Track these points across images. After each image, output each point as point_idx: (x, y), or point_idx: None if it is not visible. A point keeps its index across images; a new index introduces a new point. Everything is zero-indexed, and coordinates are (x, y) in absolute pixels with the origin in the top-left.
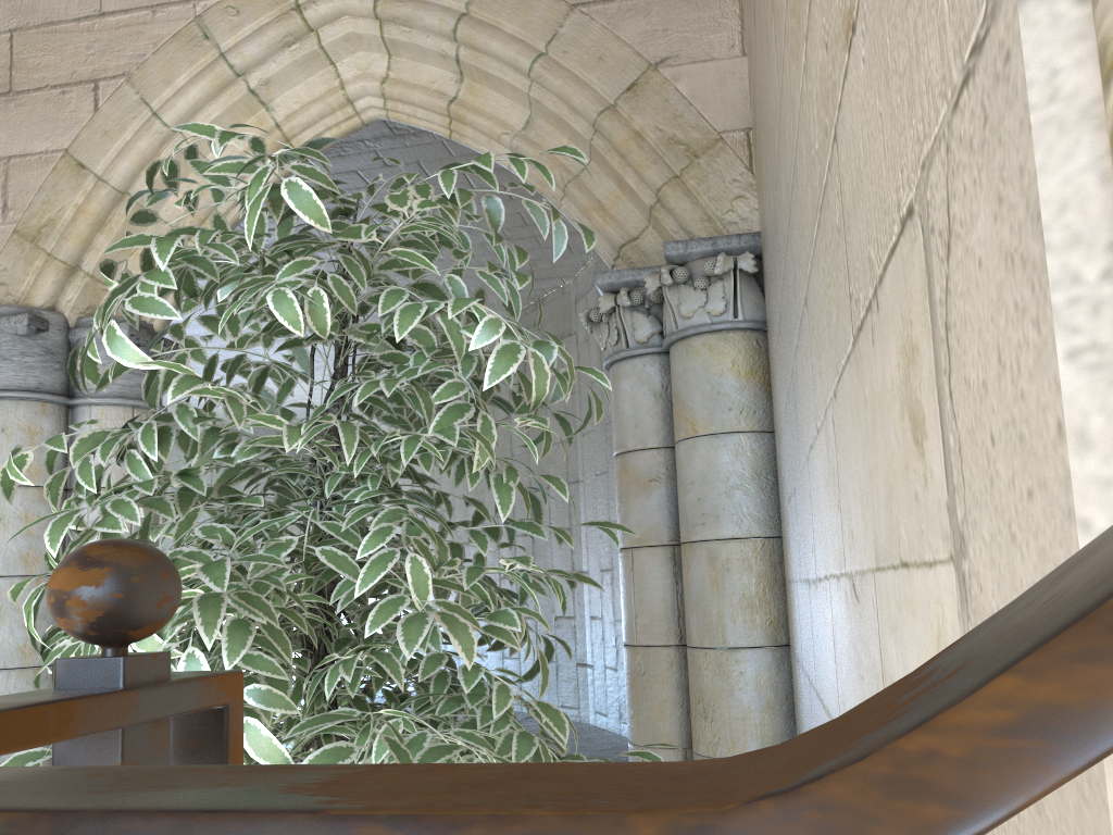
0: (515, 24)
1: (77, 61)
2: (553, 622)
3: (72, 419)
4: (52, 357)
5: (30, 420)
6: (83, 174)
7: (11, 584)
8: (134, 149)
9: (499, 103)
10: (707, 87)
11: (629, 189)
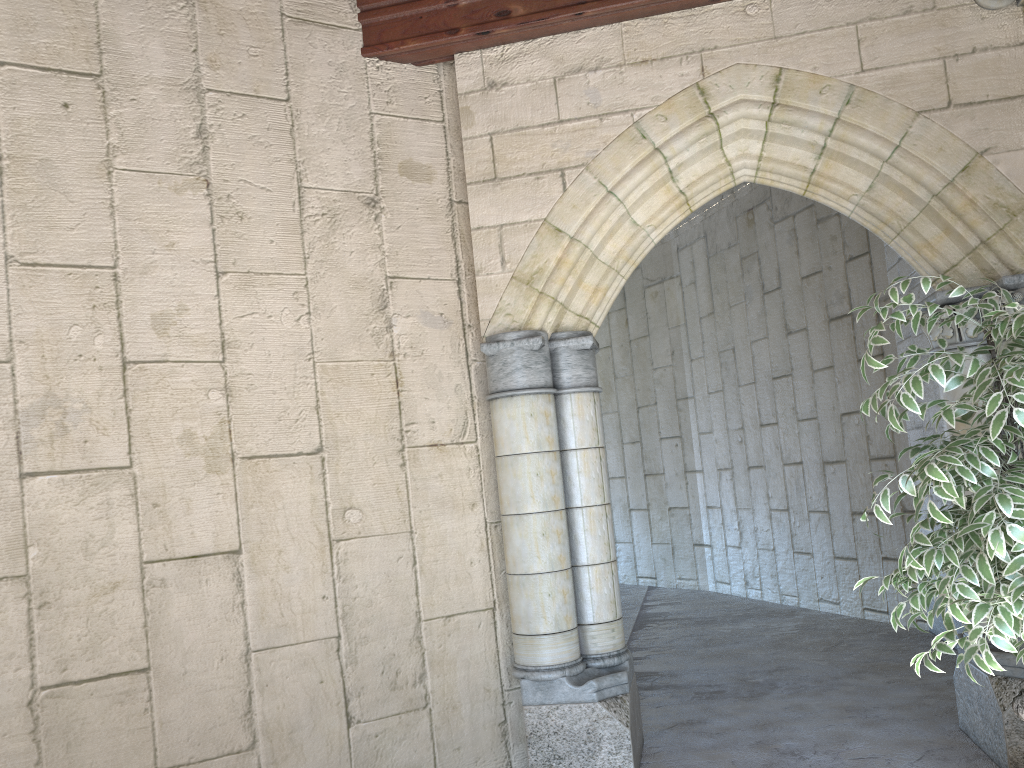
0: (876, 126)
1: (545, 155)
2: (667, 512)
3: (556, 403)
4: (547, 362)
5: (544, 407)
6: (560, 236)
7: (549, 516)
8: (598, 218)
9: (848, 174)
10: (1018, 168)
11: (956, 234)
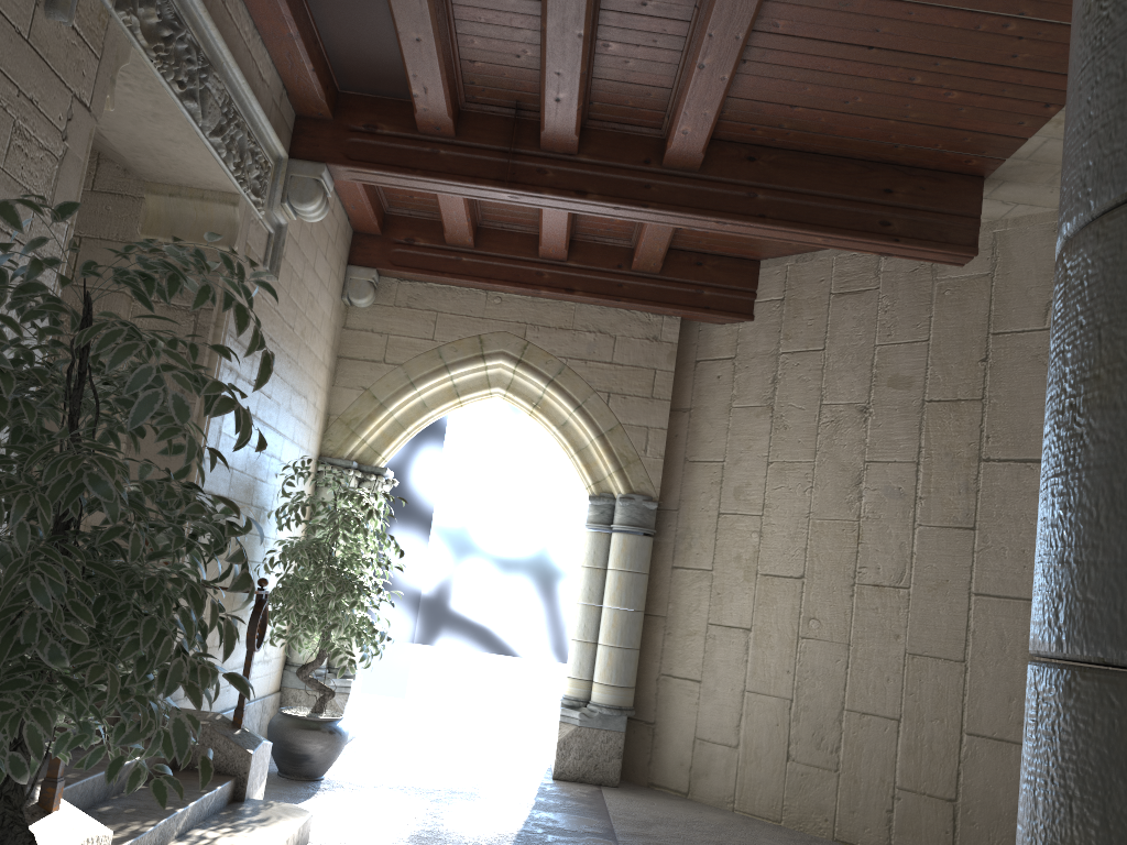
0: None
1: None
2: None
3: None
4: None
5: None
6: None
7: None
8: None
9: None
10: None
11: None
